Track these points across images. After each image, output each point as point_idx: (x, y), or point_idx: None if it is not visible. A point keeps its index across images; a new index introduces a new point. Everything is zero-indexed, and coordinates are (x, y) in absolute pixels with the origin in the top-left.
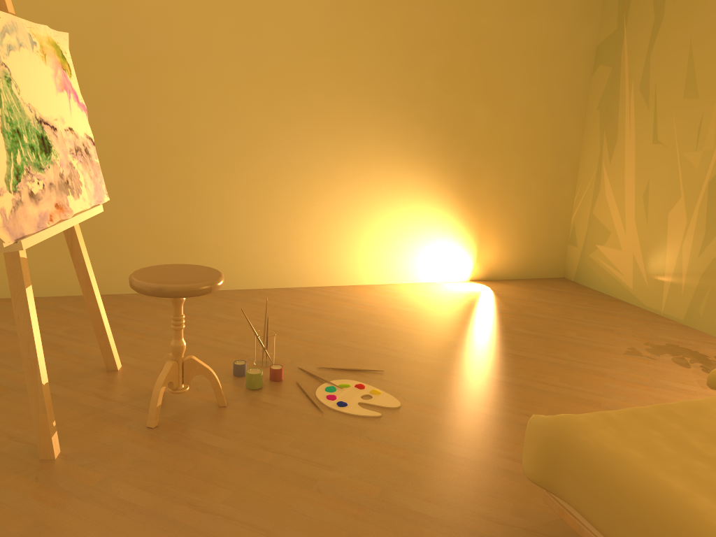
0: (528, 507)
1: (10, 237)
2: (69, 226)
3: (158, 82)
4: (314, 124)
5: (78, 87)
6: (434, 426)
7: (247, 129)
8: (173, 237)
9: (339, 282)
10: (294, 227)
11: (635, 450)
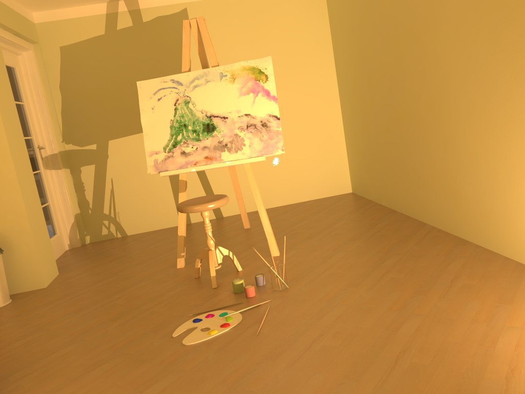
0: (16, 393)
1: (156, 170)
2: (211, 167)
3: (427, 45)
4: None
5: (274, 86)
6: (142, 360)
7: (479, 73)
8: (446, 183)
9: None
10: None
11: None
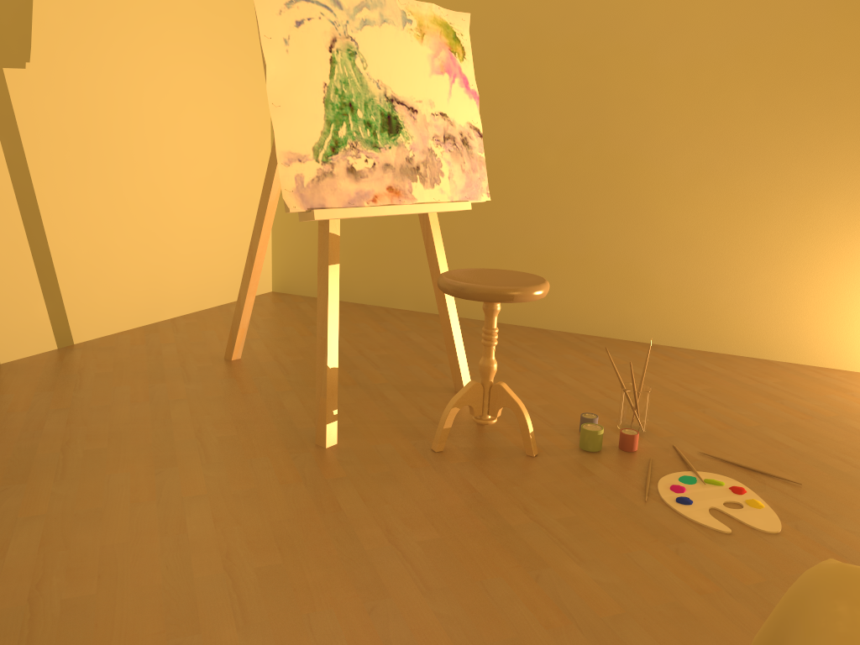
0: None
1: (302, 204)
2: (401, 212)
3: (618, 77)
4: (838, 123)
5: (473, 72)
6: None
7: (729, 133)
8: (615, 269)
9: (855, 366)
10: (785, 274)
11: None
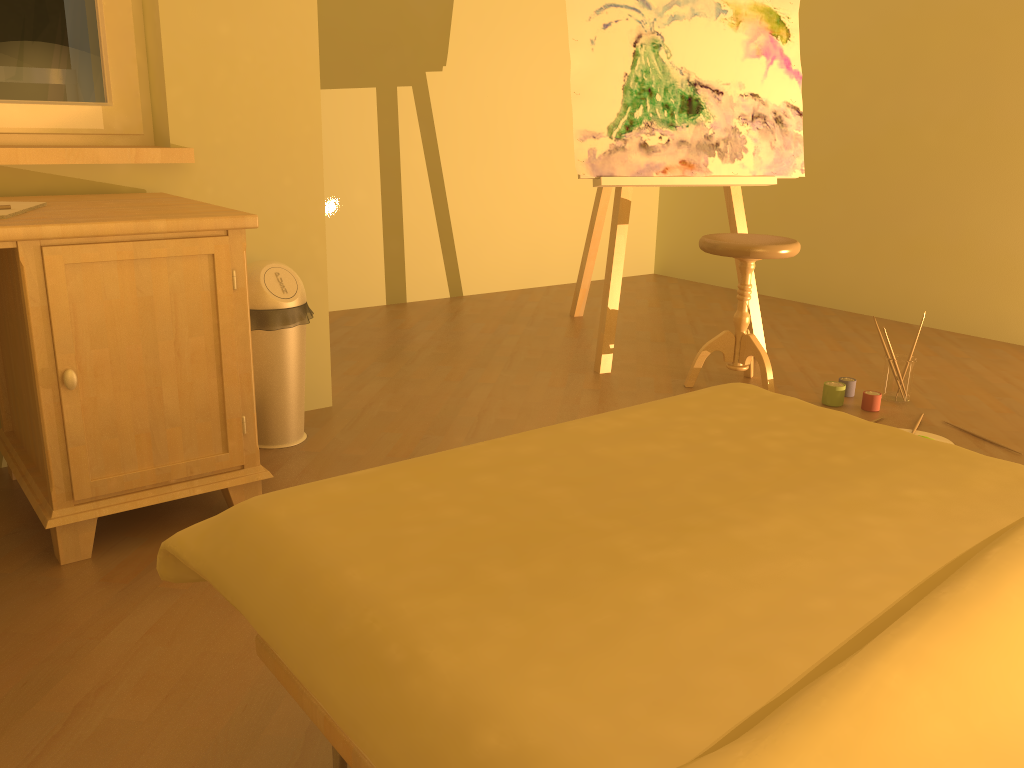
0: None
1: (591, 172)
2: (691, 183)
3: (1011, 45)
4: None
5: (798, 53)
6: None
7: None
8: (991, 261)
9: None
10: None
11: (701, 406)
